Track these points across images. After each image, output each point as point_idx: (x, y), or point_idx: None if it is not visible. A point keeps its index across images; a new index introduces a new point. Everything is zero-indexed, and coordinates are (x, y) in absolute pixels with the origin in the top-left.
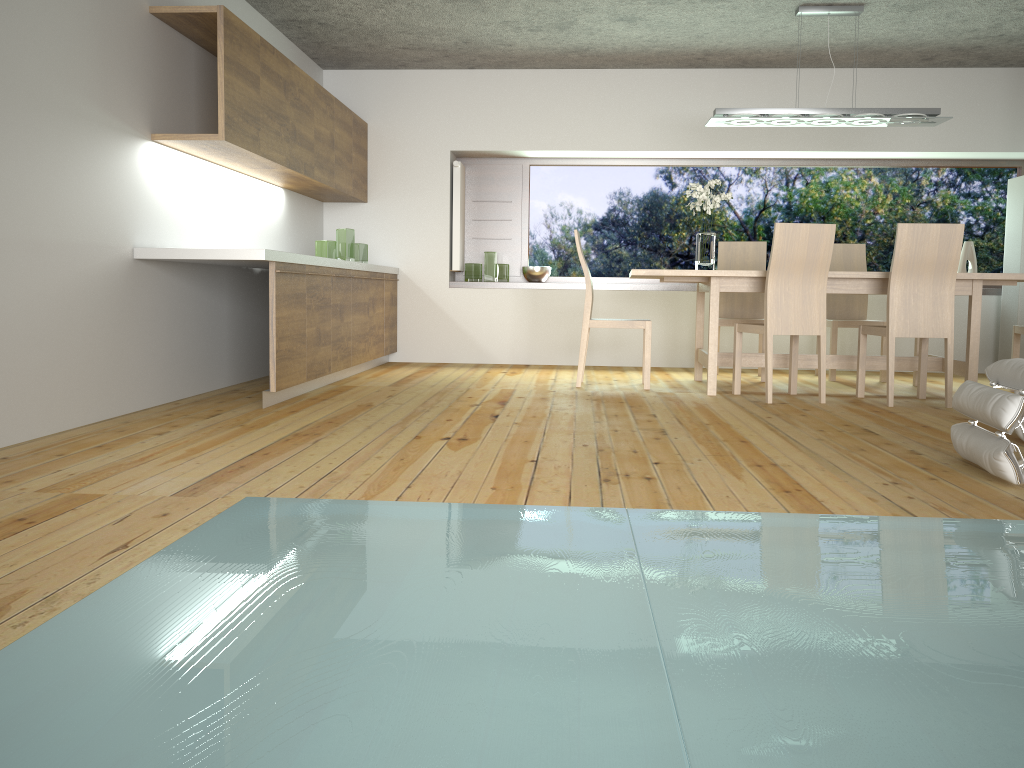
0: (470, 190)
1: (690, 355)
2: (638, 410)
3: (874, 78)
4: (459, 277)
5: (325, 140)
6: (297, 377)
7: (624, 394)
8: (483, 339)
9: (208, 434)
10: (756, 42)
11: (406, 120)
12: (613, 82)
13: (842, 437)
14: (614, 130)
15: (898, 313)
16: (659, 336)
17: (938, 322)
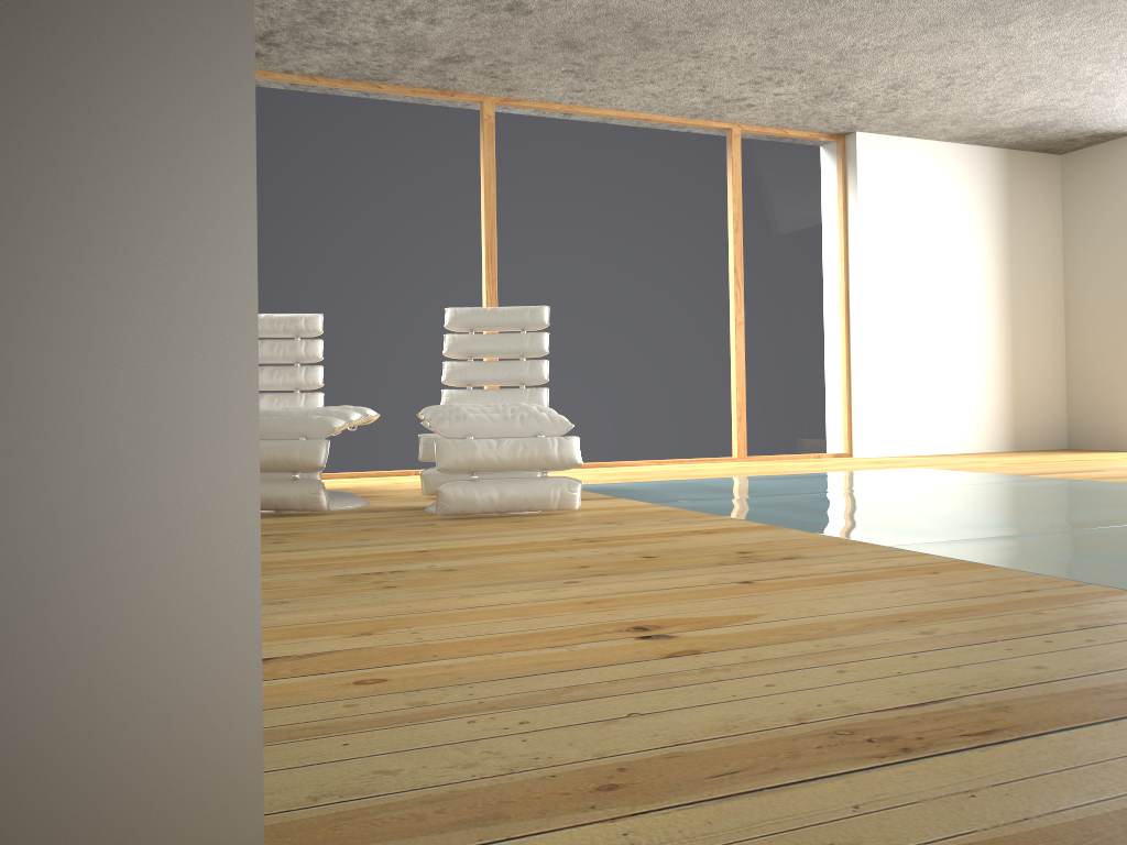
0: None
1: None
2: None
3: None
4: None
5: None
6: None
7: None
8: None
9: None
10: None
11: None
12: None
13: (333, 537)
14: None
15: None
16: None
17: None
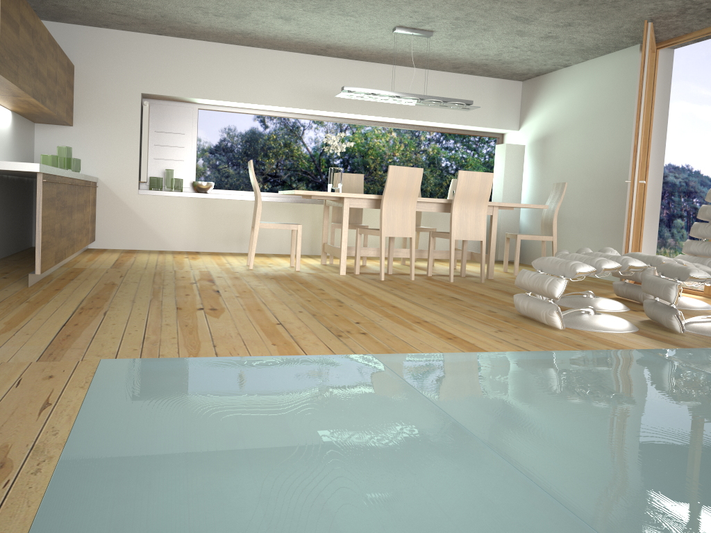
0: (153, 123)
1: (309, 246)
2: (308, 286)
3: (424, 75)
4: (143, 186)
5: (52, 77)
6: (50, 262)
7: (287, 274)
8: (164, 232)
9: (7, 309)
10: (362, 44)
11: (106, 66)
12: (262, 57)
13: (445, 302)
14: (262, 91)
15: (457, 225)
16: (289, 233)
17: (478, 231)
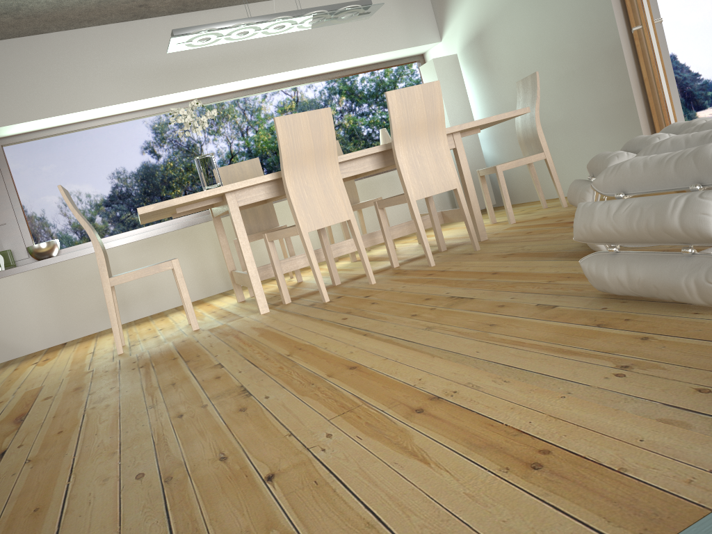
0: None
1: (223, 280)
2: (198, 364)
3: (297, 5)
4: None
5: None
6: None
7: (174, 345)
8: (6, 334)
9: None
10: None
11: None
12: (63, 44)
13: (446, 315)
14: (79, 90)
15: (411, 177)
16: (189, 272)
17: (445, 176)
